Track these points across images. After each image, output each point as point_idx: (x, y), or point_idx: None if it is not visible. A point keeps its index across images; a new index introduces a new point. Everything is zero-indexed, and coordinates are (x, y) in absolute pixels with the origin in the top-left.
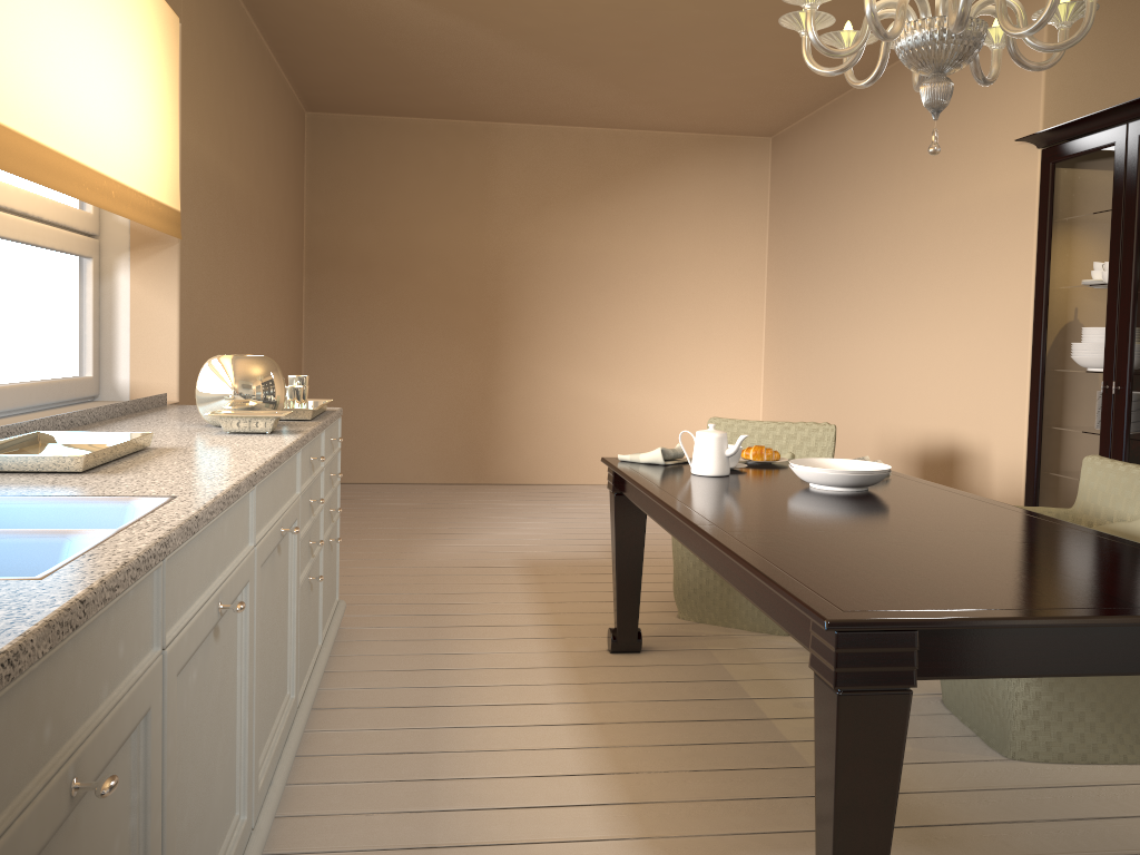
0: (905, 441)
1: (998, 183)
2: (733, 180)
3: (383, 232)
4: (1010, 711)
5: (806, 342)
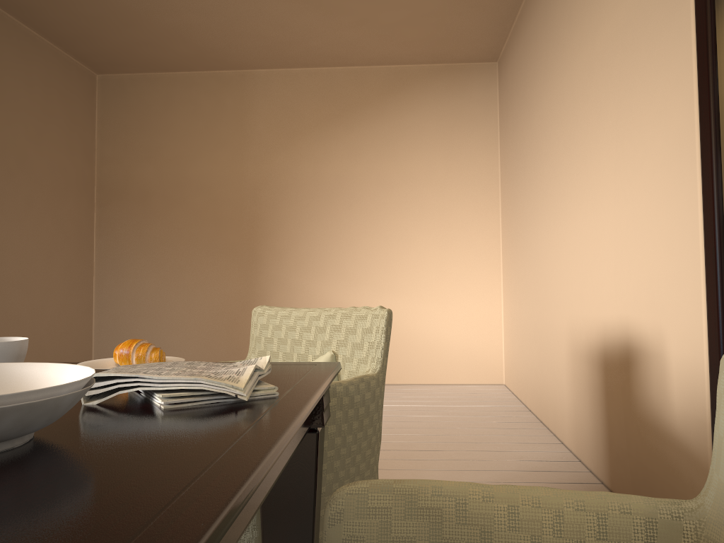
0: (589, 336)
1: None
2: (463, 103)
3: (159, 167)
4: None
5: (522, 240)
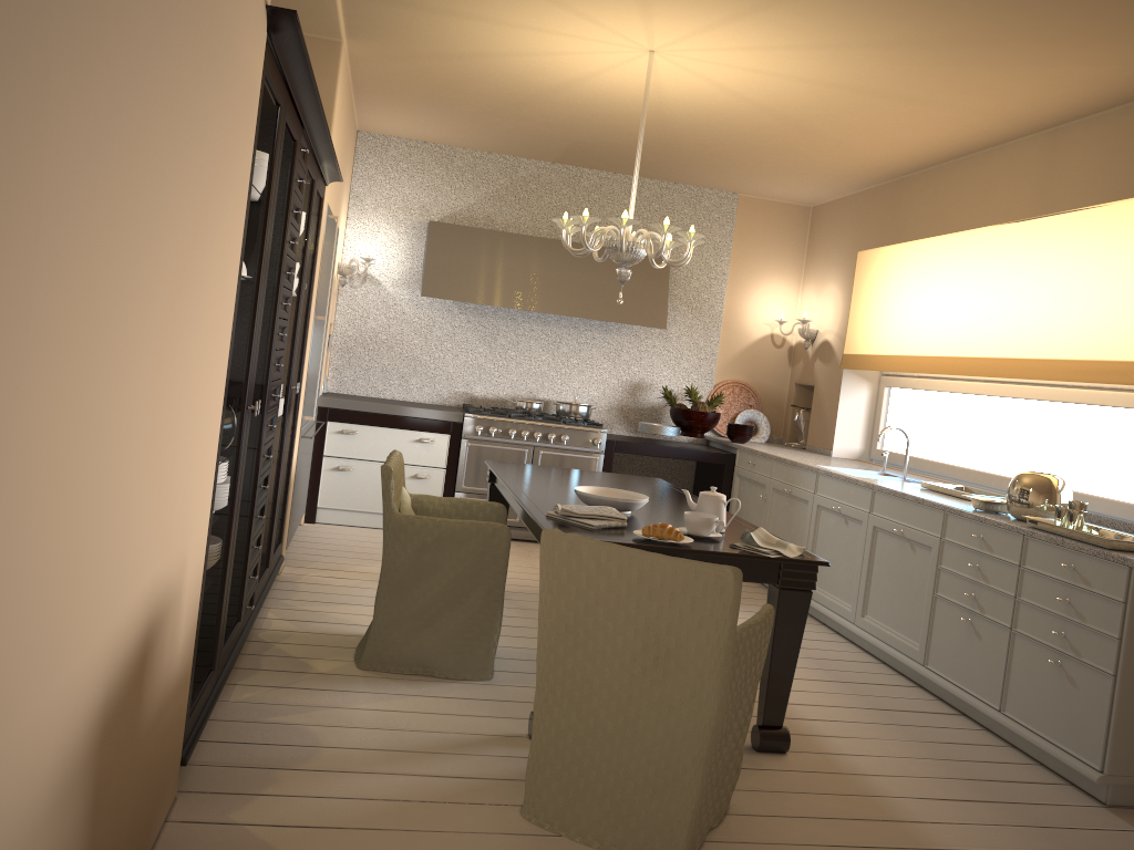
0: (65, 731)
1: (244, 33)
2: None
3: None
4: None
5: None
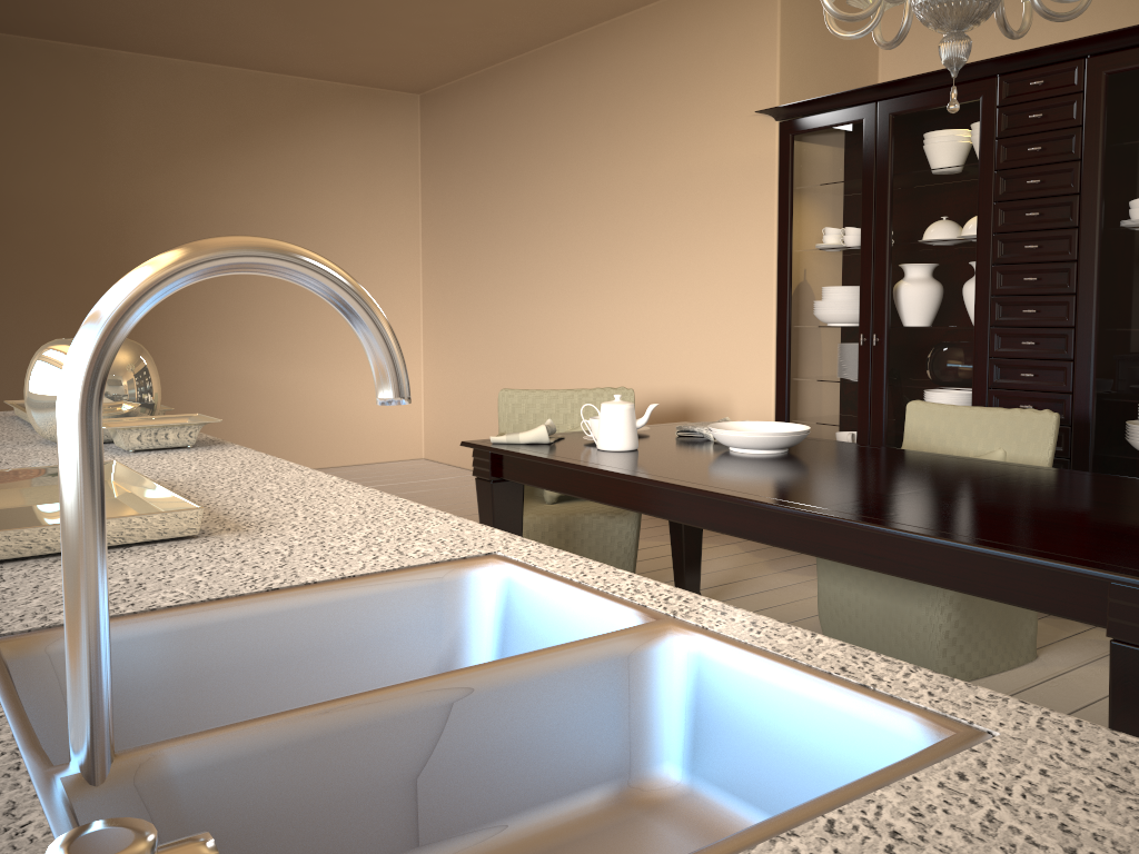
0: None
1: (729, 151)
2: (383, 138)
3: None
4: (933, 643)
5: (484, 308)
